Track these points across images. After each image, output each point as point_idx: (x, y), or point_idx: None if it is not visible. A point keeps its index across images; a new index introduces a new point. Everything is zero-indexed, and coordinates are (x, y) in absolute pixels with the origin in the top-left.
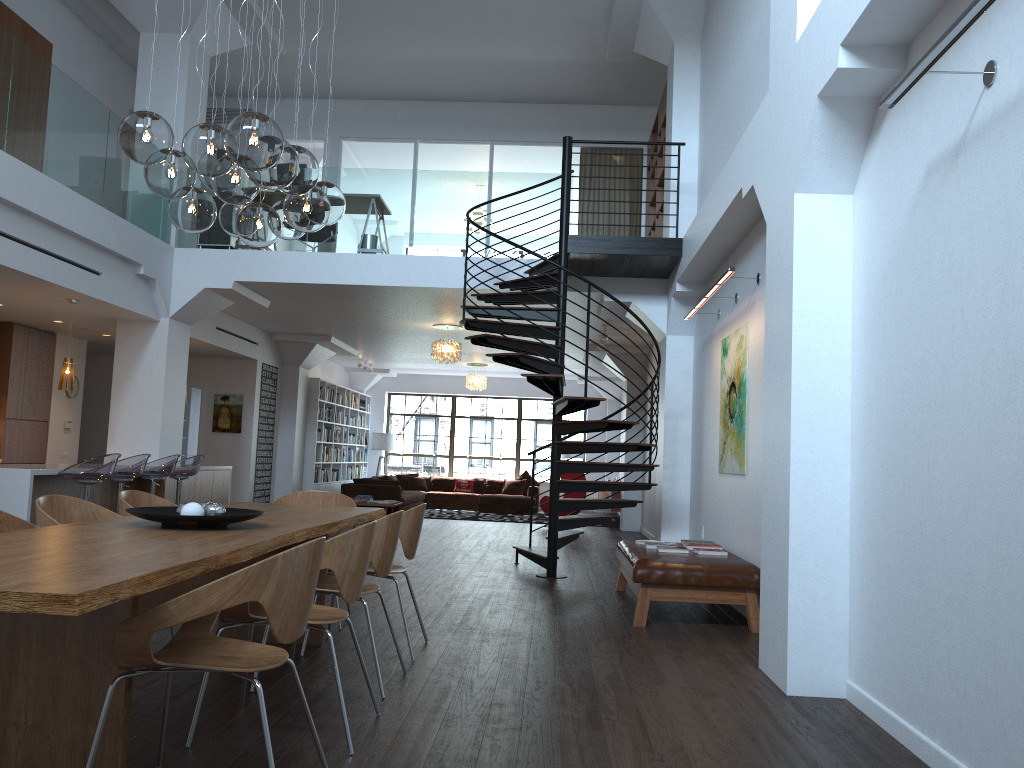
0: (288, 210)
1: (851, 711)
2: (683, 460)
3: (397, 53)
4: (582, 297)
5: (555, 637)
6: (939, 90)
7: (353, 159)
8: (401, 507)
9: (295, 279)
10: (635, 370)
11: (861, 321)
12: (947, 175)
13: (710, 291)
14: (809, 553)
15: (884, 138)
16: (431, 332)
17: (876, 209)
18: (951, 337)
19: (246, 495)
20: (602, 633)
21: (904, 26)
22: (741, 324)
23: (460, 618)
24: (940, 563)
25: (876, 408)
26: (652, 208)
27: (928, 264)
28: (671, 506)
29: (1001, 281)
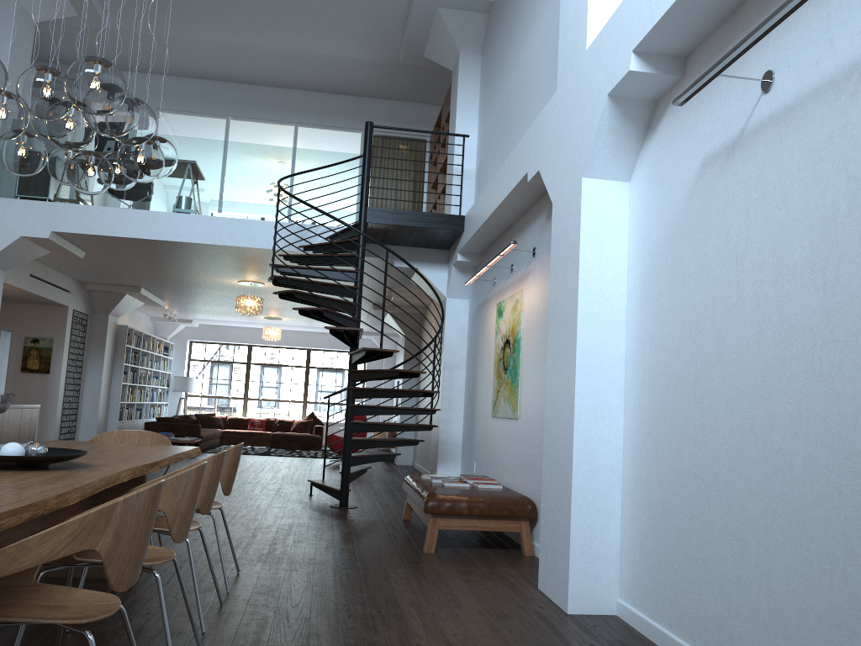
0: (122, 159)
1: (624, 627)
2: (457, 405)
3: (215, 37)
4: (375, 262)
5: (357, 565)
6: (716, 95)
7: (169, 129)
8: (200, 443)
9: (112, 233)
10: (412, 327)
11: (636, 289)
12: (724, 166)
13: (492, 261)
14: (588, 488)
15: (661, 135)
16: (235, 288)
17: (652, 194)
18: (726, 304)
19: (52, 432)
20: (398, 560)
21: (687, 39)
22: (516, 290)
23: (267, 548)
24: (713, 499)
25: (650, 364)
26: (433, 190)
27: (704, 242)
28: (446, 444)
29: (777, 257)
